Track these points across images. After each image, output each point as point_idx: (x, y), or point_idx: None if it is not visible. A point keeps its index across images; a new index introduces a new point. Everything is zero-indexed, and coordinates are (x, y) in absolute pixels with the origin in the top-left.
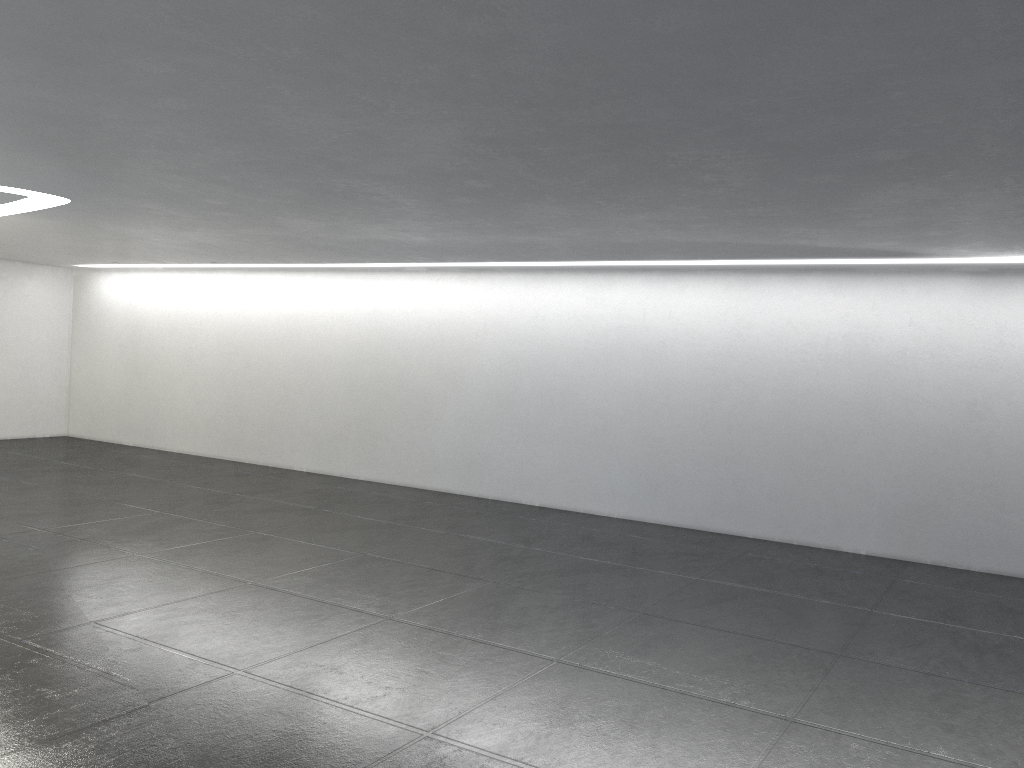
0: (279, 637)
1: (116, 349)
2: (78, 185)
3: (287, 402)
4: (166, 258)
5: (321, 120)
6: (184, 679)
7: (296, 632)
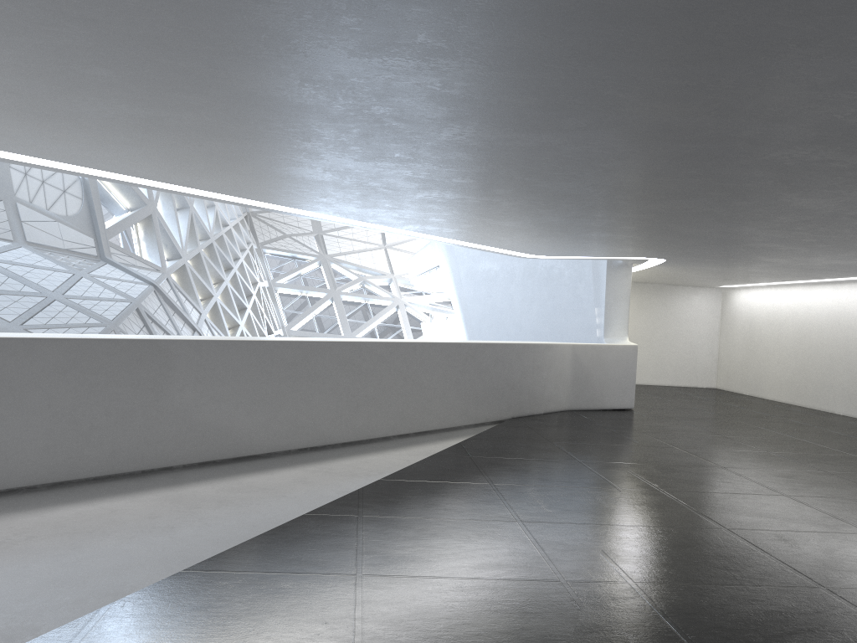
0: (706, 446)
1: (741, 336)
2: (659, 254)
3: (831, 368)
4: (754, 280)
5: (700, 230)
6: (655, 445)
7: (716, 446)
